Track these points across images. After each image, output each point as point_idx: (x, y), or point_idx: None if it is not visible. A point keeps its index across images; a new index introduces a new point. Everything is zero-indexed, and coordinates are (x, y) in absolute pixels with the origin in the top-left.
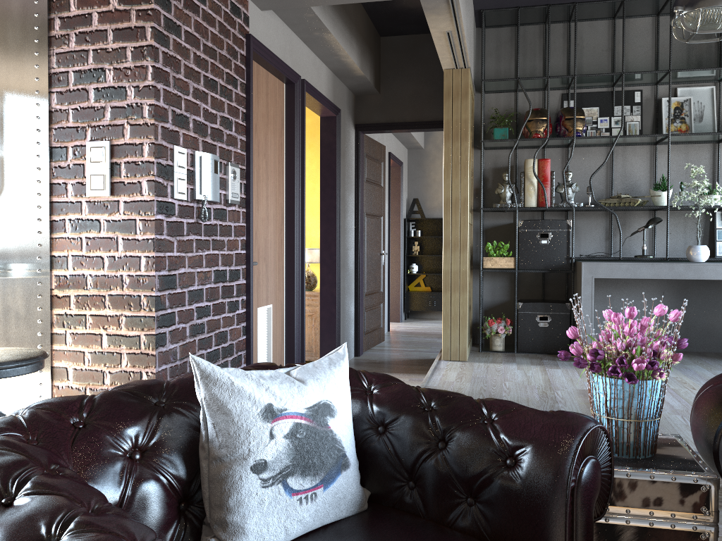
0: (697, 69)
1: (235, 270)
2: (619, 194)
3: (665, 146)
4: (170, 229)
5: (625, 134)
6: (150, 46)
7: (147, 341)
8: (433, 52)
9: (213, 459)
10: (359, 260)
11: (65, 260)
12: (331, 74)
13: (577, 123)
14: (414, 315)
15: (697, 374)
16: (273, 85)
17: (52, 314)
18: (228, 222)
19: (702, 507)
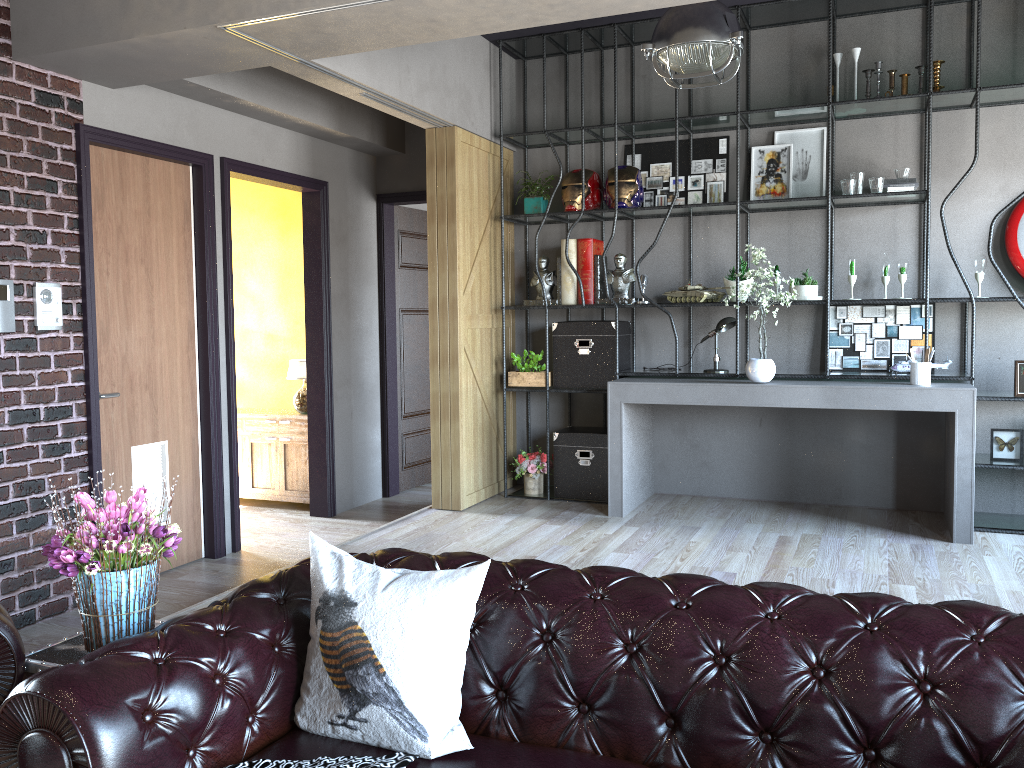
0: (774, 109)
1: (61, 406)
2: (687, 285)
3: (761, 214)
4: None
5: (706, 200)
6: None
7: None
8: None
9: None
10: (386, 373)
11: None
12: (306, 138)
13: (621, 190)
14: None
15: (734, 538)
16: (163, 172)
17: None
18: (40, 352)
19: None
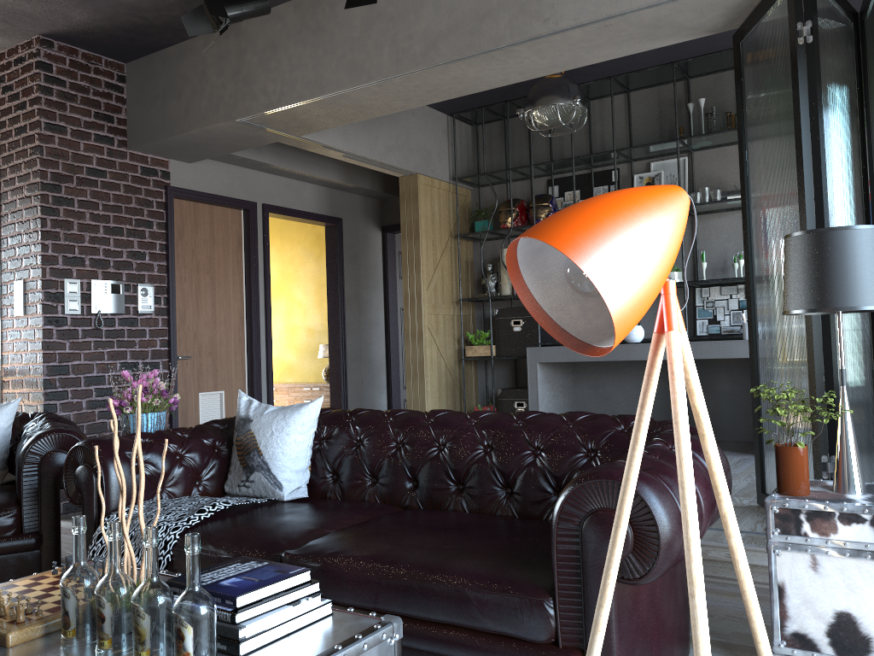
0: (639, 146)
1: (152, 362)
2: None
3: None
4: (61, 334)
5: None
6: (39, 217)
7: (40, 409)
8: None
9: None
10: (390, 354)
11: (7, 357)
12: (325, 189)
13: (537, 211)
14: None
15: None
16: (223, 214)
17: (2, 393)
18: (140, 327)
19: None
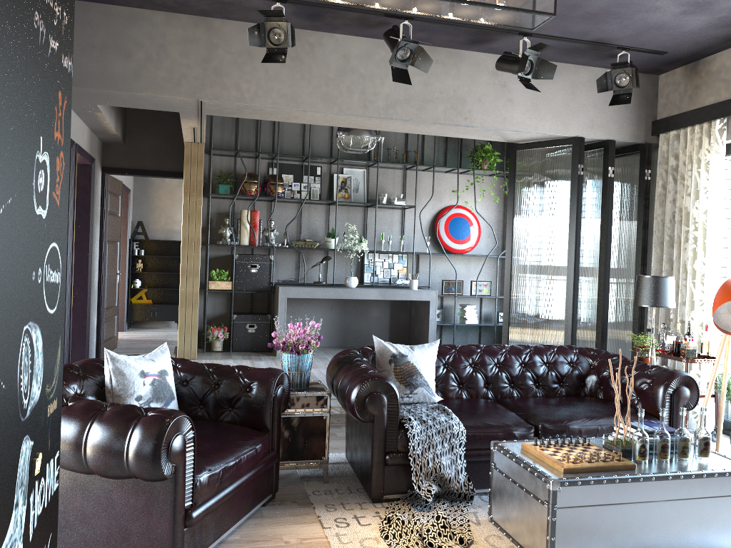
0: (354, 160)
1: None
2: (305, 239)
3: (335, 206)
4: None
5: (310, 196)
6: None
7: None
8: (171, 117)
9: (116, 396)
10: (103, 280)
11: None
12: (90, 131)
13: (278, 187)
14: (135, 324)
15: None
16: None
17: None
18: None
19: (324, 405)
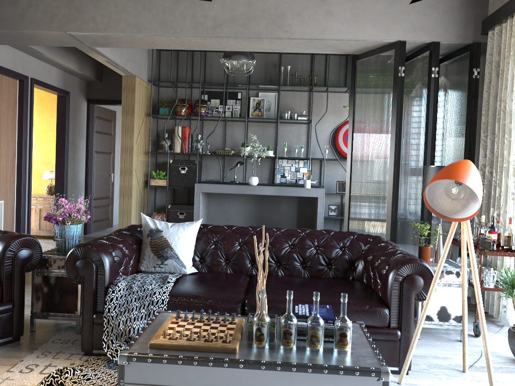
0: (260, 84)
1: None
2: (225, 148)
3: (253, 123)
4: None
5: (232, 115)
6: None
7: None
8: None
9: None
10: (88, 179)
11: None
12: (62, 72)
13: (201, 108)
14: None
15: None
16: (7, 82)
17: None
18: None
19: None
